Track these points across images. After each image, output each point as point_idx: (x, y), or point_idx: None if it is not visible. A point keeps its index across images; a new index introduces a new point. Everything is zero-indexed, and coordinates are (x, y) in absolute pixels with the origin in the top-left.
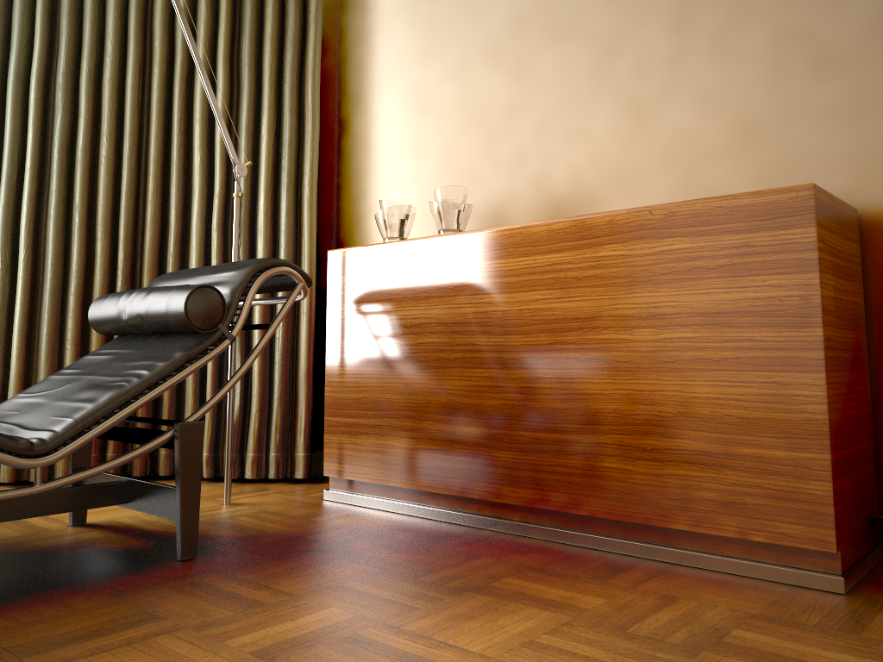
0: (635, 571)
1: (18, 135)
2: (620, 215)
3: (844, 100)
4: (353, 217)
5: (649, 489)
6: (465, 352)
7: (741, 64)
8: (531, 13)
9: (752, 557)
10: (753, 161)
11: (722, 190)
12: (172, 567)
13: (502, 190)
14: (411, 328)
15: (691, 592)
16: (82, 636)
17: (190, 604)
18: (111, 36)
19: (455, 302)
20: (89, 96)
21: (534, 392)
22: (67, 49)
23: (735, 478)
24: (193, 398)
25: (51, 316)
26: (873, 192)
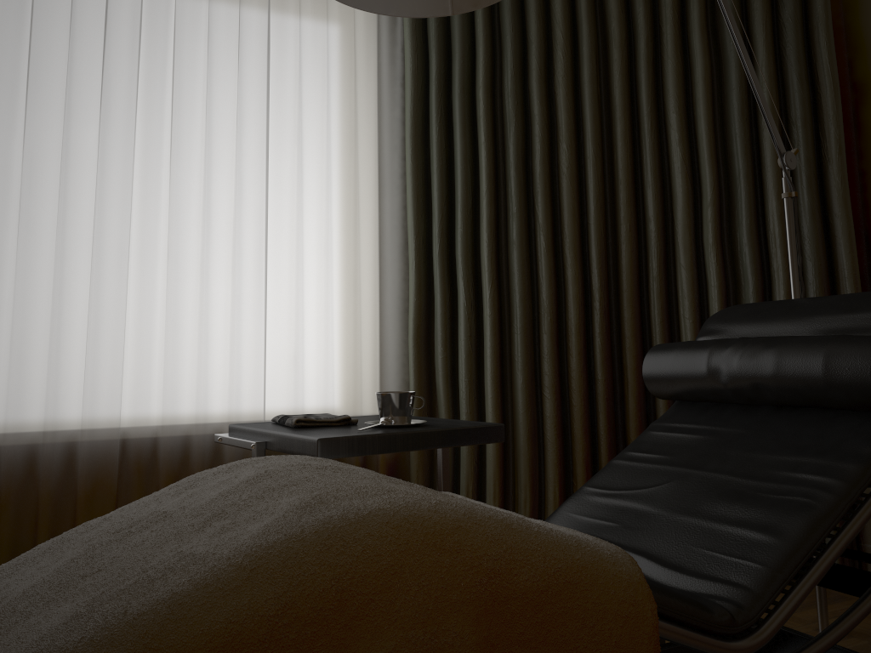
0: None
1: (469, 154)
2: None
3: None
4: None
5: None
6: None
7: None
8: None
9: None
10: None
11: None
12: None
13: None
14: None
15: None
16: None
17: None
18: (560, 25)
19: None
20: (542, 99)
21: None
22: (513, 49)
23: None
24: None
25: (525, 360)
26: None
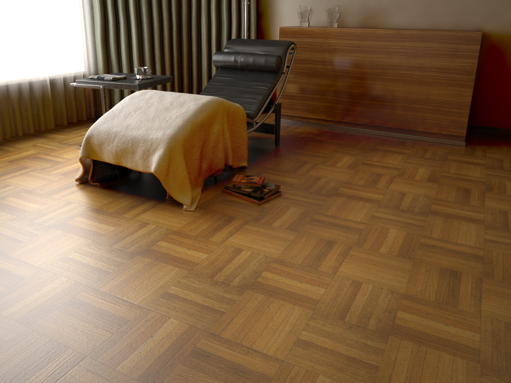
0: (408, 142)
1: None
2: (414, 32)
3: None
4: (266, 2)
5: (411, 119)
6: (345, 73)
7: None
8: None
9: (439, 137)
10: (450, 7)
11: (437, 16)
12: (278, 148)
13: (345, 1)
14: (321, 62)
15: (428, 147)
16: (297, 167)
17: (307, 158)
18: None
19: (342, 55)
20: None
21: (373, 88)
22: None
23: (439, 117)
24: (207, 82)
25: (149, 49)
26: (488, 25)
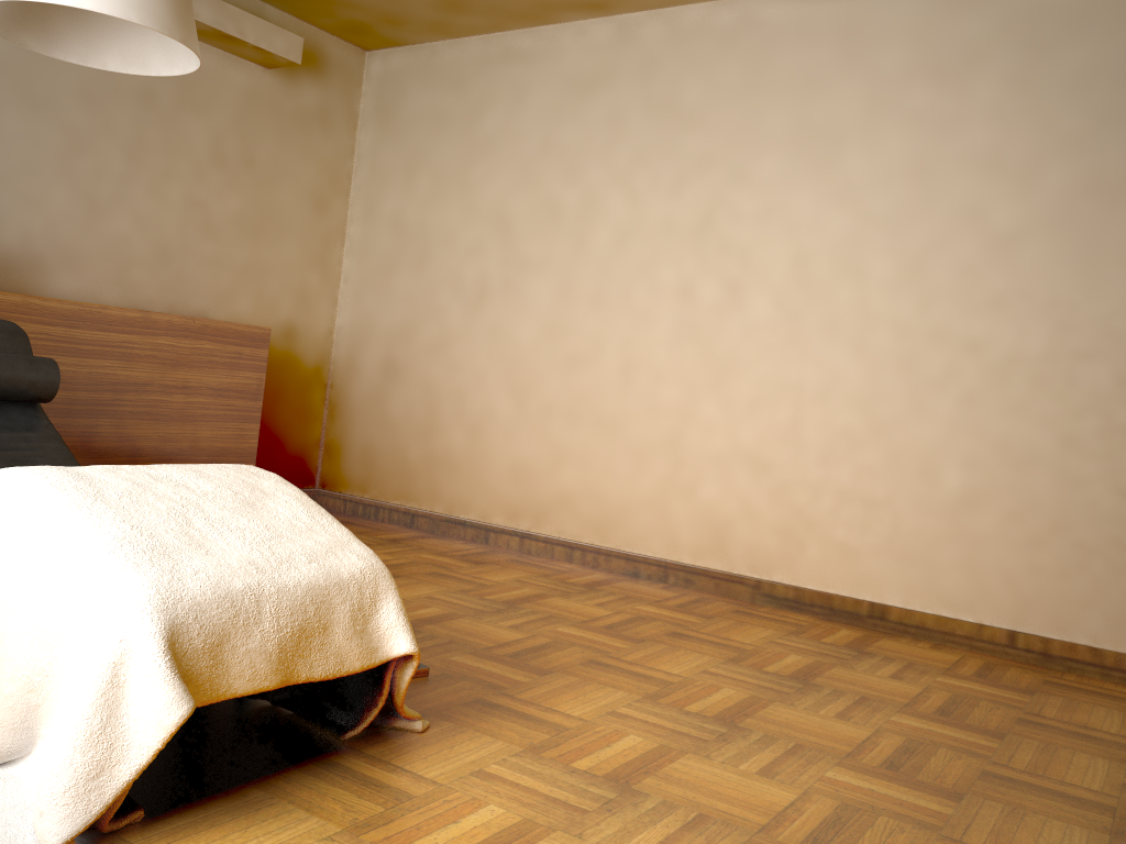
0: None
1: None
2: (176, 318)
3: (214, 255)
4: None
5: None
6: None
7: (166, 206)
8: (5, 63)
9: None
10: (162, 275)
11: (140, 288)
12: None
13: None
14: None
15: None
16: None
17: None
18: None
19: None
20: None
21: (93, 436)
22: None
23: None
24: None
25: None
26: (217, 314)
